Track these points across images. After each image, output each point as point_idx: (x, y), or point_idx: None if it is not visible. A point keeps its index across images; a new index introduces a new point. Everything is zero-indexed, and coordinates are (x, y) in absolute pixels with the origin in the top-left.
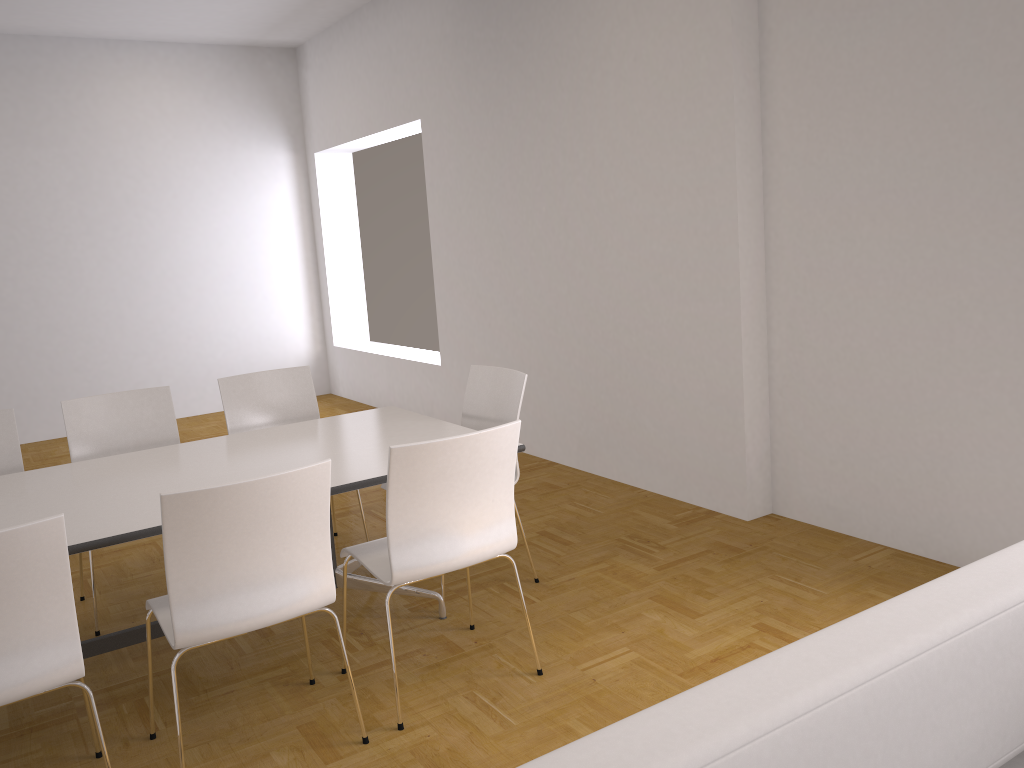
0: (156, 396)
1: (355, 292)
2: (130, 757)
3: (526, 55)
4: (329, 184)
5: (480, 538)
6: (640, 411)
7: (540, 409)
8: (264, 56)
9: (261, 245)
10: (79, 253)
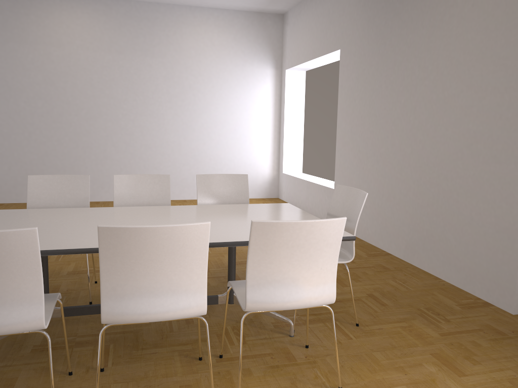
0: (162, 179)
1: (297, 145)
2: (85, 379)
3: (403, 8)
4: (291, 87)
5: (309, 292)
6: (447, 230)
7: (385, 221)
8: (266, 18)
9: (252, 116)
10: (164, 111)
